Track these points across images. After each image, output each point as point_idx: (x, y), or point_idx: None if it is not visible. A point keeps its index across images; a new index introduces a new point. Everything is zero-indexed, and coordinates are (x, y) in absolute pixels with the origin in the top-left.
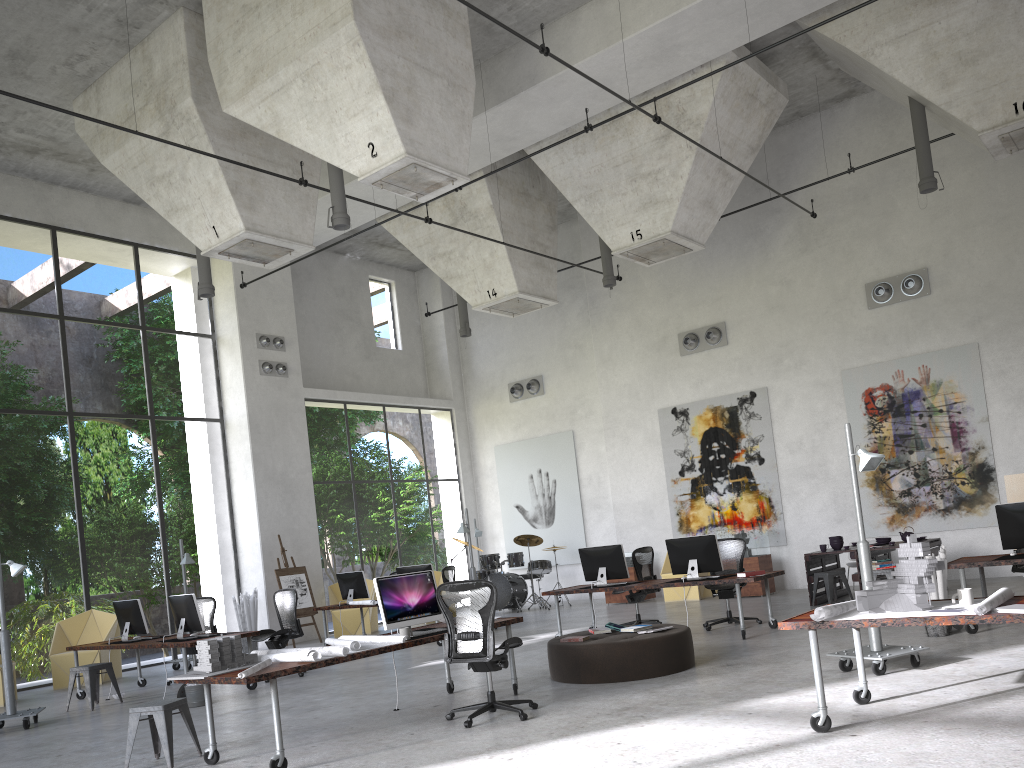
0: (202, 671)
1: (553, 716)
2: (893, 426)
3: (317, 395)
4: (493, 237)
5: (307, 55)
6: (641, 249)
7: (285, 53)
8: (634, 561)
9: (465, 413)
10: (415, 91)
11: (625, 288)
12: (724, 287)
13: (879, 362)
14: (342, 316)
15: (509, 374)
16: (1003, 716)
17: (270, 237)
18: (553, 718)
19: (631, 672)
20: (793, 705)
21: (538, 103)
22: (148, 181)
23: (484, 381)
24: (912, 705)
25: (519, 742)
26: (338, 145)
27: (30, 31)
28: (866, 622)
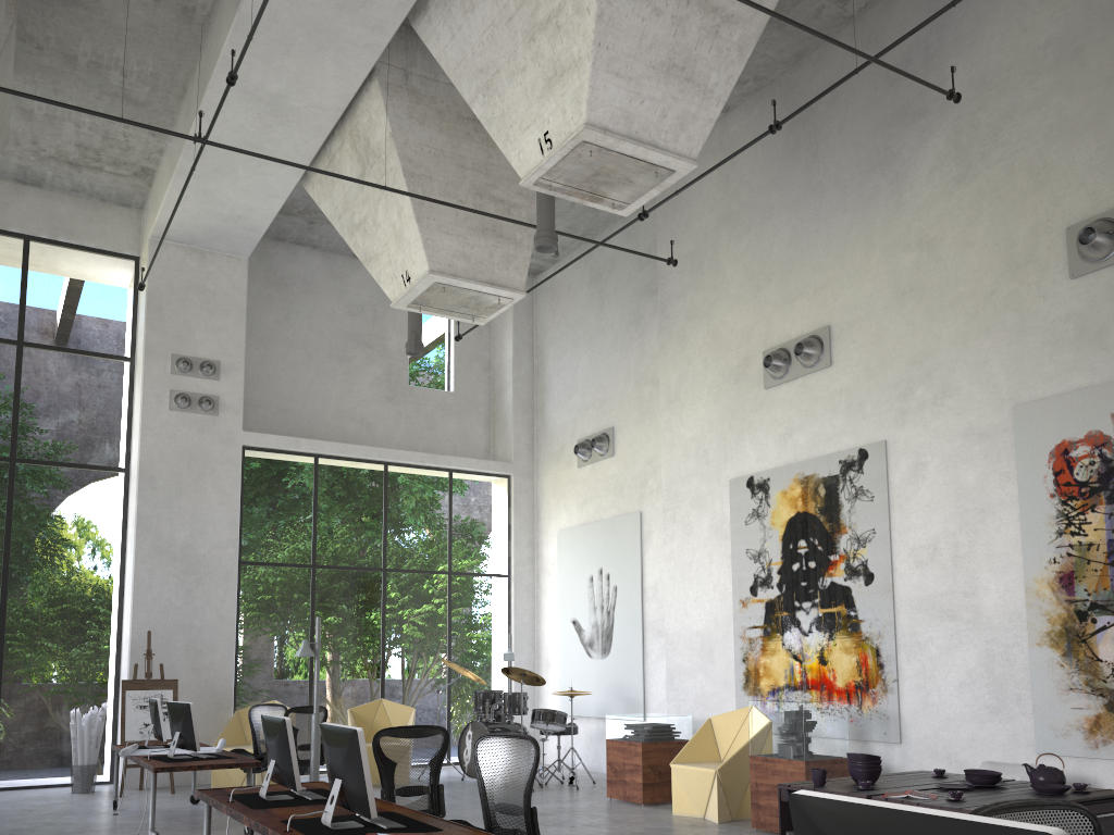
0: None
1: None
2: (1108, 522)
3: (266, 443)
4: (397, 186)
5: None
6: (564, 171)
7: None
8: (377, 753)
9: (533, 482)
10: None
11: (702, 283)
12: (832, 264)
13: (1087, 387)
14: (355, 342)
15: (580, 426)
16: None
17: None
18: None
19: None
20: None
21: None
22: None
23: (555, 437)
24: None
25: None
26: None
27: None
28: None
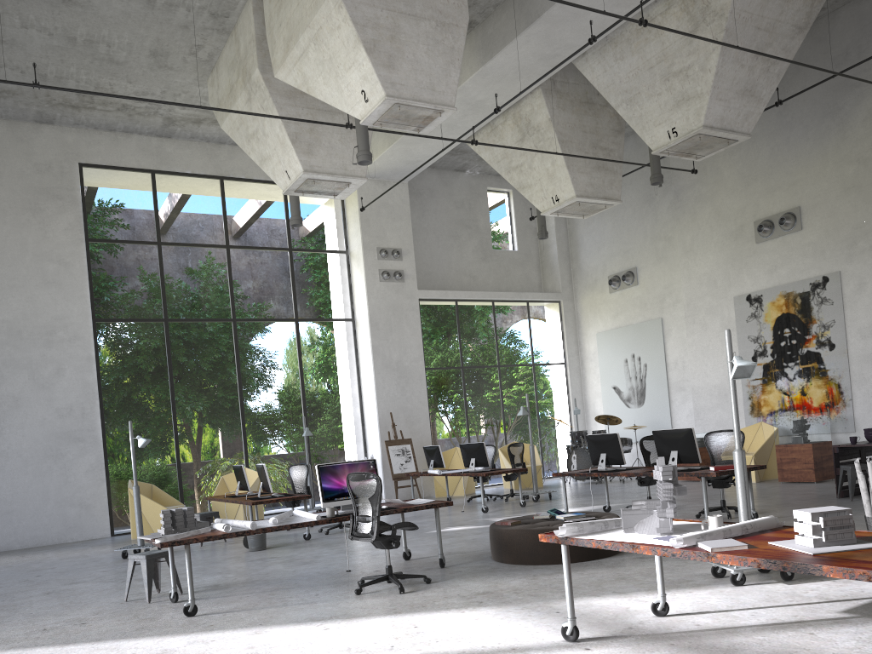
0: (160, 533)
1: (426, 592)
2: None
3: (430, 295)
4: (553, 148)
5: (313, 22)
6: (679, 146)
7: (302, 22)
8: (641, 448)
9: (573, 304)
10: (399, 38)
11: (706, 180)
12: (800, 171)
13: None
14: (461, 225)
15: (609, 267)
16: (749, 650)
17: (325, 175)
18: (422, 594)
19: (541, 557)
20: (605, 609)
21: (564, 20)
22: (246, 139)
23: (589, 274)
24: (698, 624)
25: (360, 614)
26: (344, 95)
27: (157, 34)
28: (594, 543)
